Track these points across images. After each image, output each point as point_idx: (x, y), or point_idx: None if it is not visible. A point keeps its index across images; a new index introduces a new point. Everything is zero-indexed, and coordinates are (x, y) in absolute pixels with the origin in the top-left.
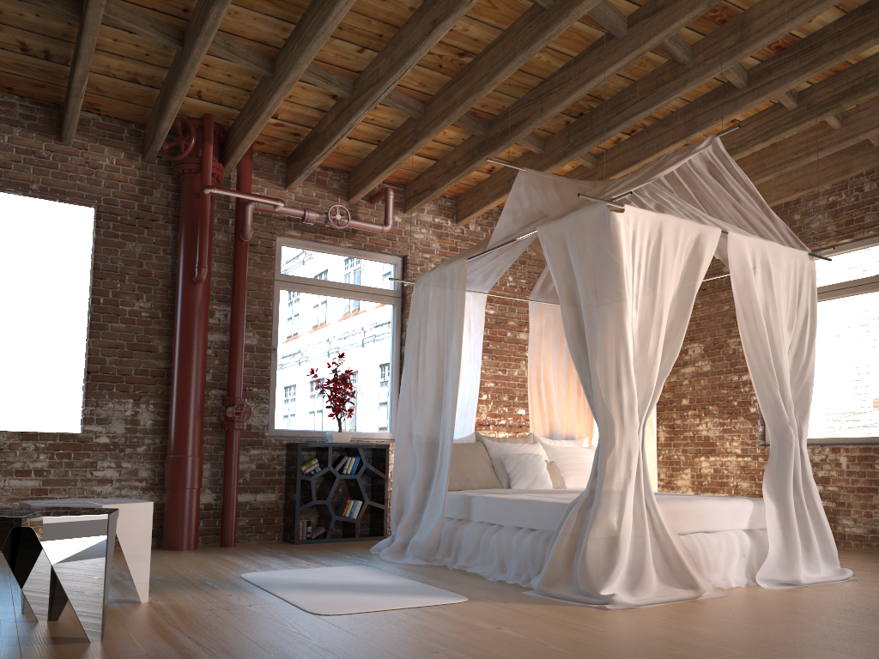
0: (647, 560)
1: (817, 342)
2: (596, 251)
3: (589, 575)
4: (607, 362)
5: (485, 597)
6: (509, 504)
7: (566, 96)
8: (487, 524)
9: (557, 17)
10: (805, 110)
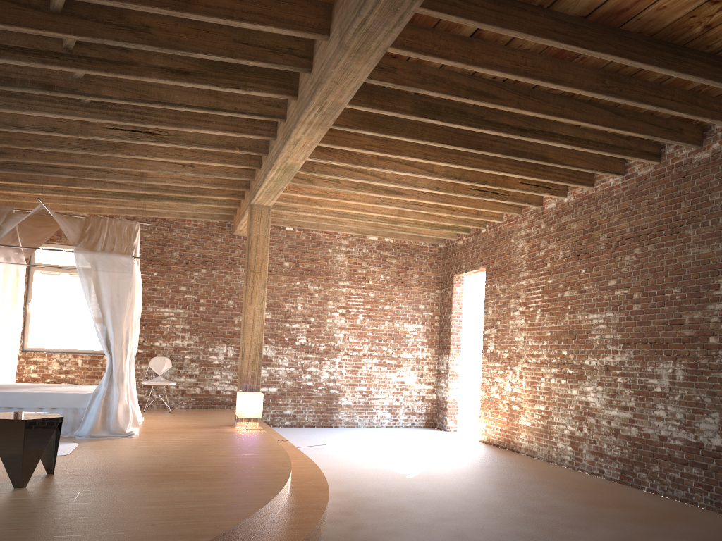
0: (132, 416)
1: (67, 296)
2: (121, 277)
3: (120, 424)
4: (123, 329)
5: (74, 441)
6: (32, 395)
7: (50, 160)
8: (6, 408)
9: (104, 150)
10: (121, 193)
